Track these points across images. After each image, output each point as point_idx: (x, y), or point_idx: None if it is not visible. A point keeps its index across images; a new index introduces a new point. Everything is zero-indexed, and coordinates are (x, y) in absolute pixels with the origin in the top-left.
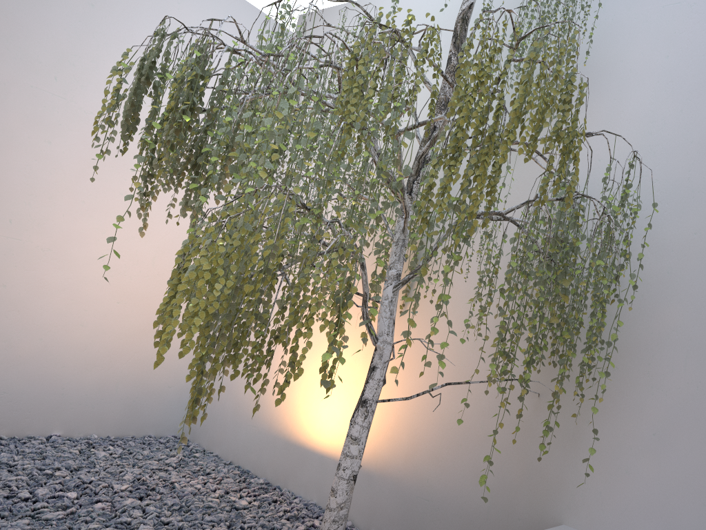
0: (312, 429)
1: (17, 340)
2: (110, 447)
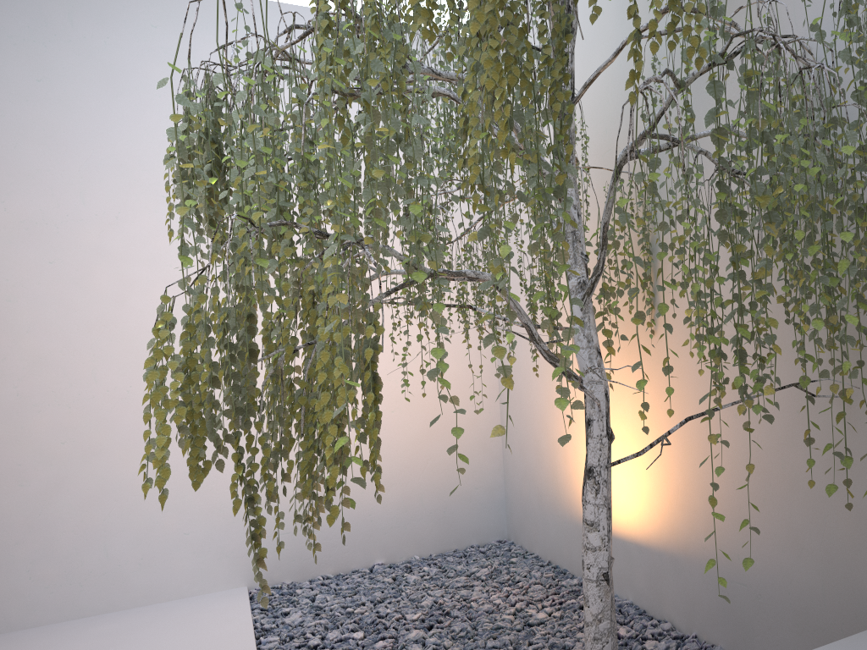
0: None
1: None
2: (424, 568)
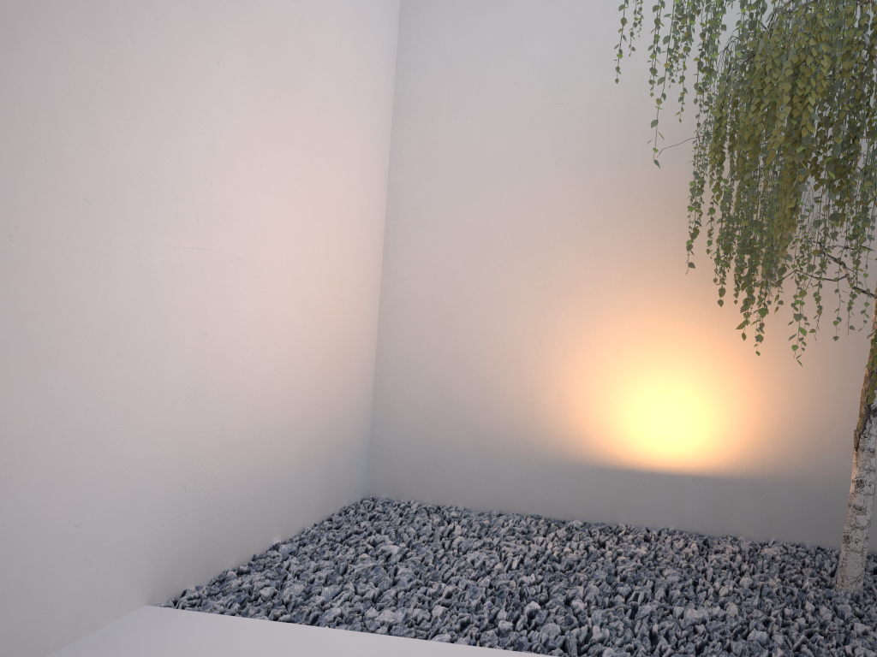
0: (643, 448)
1: (227, 418)
2: (374, 537)
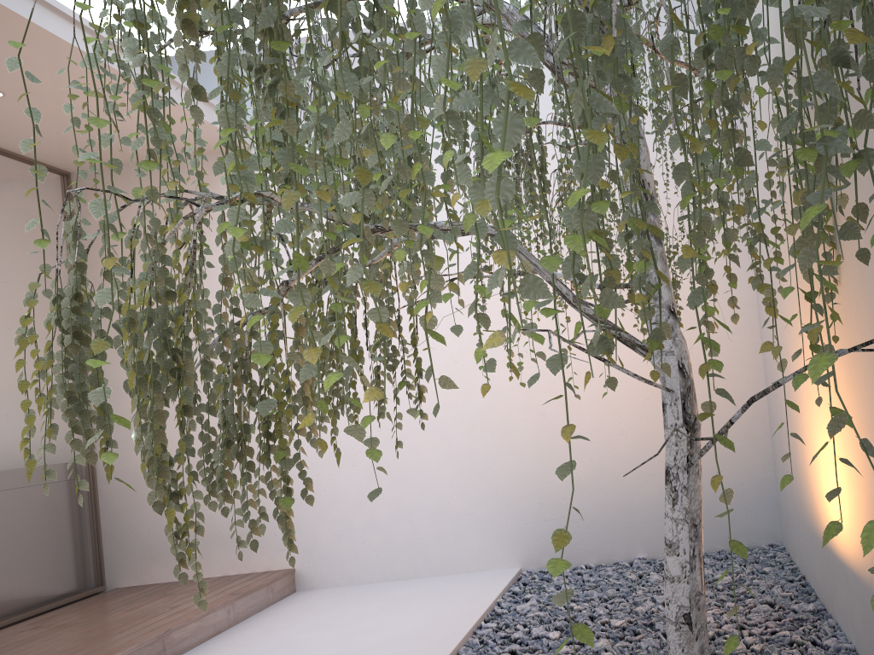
0: (830, 520)
1: None
2: None
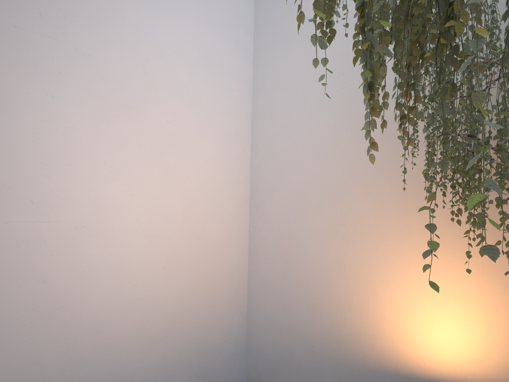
0: (428, 357)
1: (74, 340)
2: None
